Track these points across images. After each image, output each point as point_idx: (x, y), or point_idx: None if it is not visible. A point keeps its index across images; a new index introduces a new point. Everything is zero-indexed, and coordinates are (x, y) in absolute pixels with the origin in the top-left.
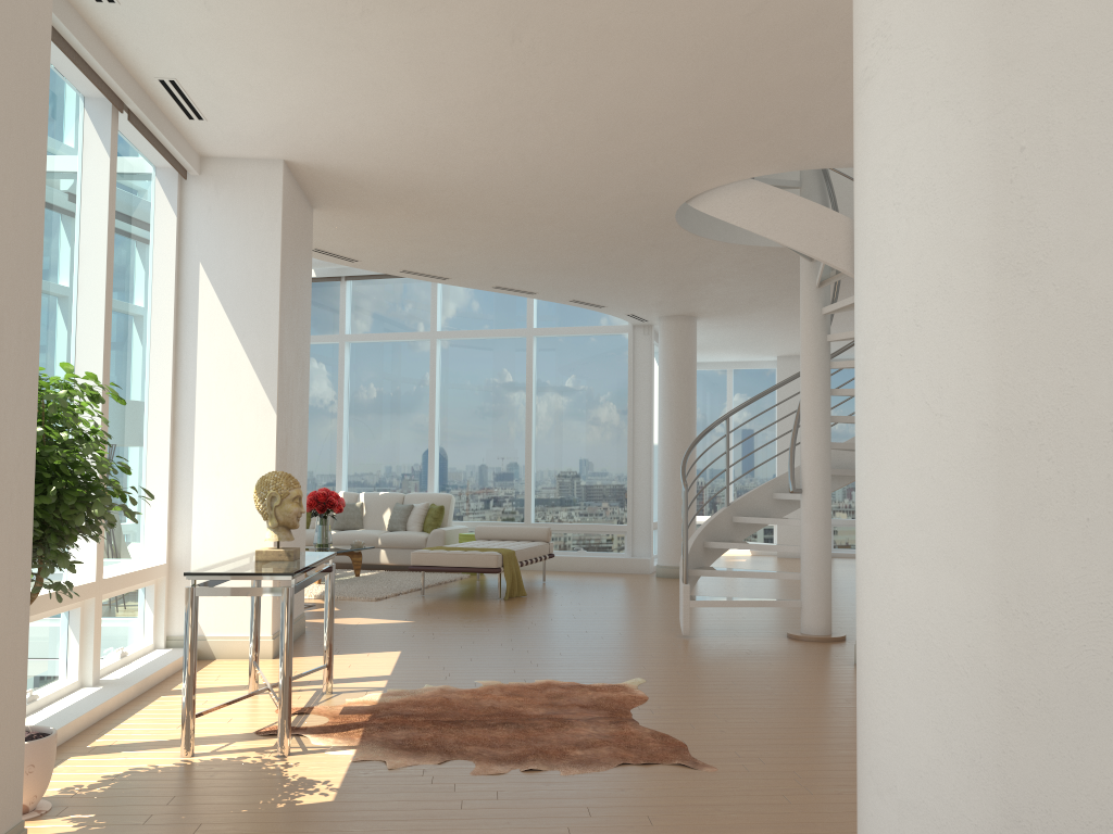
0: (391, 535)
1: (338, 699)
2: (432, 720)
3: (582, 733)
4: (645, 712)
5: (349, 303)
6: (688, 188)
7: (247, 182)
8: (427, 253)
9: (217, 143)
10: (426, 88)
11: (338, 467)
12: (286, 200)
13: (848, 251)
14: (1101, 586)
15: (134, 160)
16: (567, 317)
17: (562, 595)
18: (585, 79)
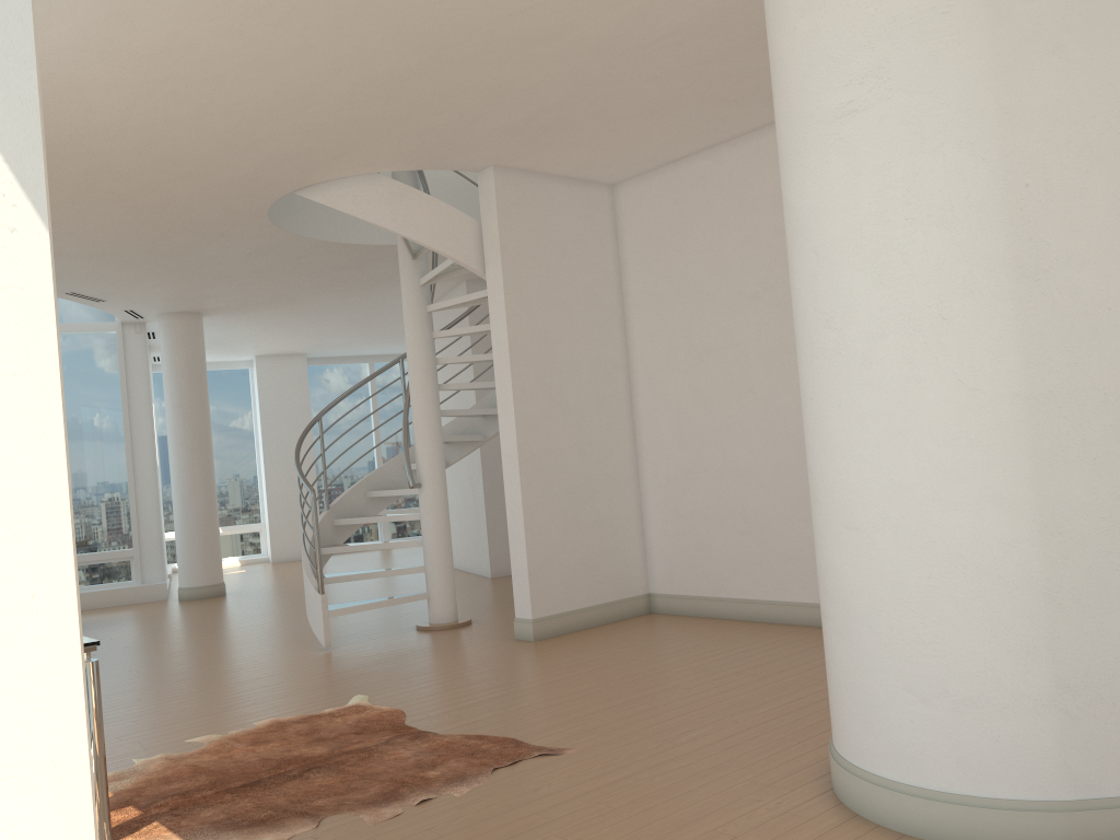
0: None
1: None
2: (224, 790)
3: (405, 756)
4: (424, 722)
5: None
6: (310, 176)
7: None
8: None
9: None
10: (99, 25)
11: None
12: None
13: (478, 251)
14: (1107, 505)
15: None
16: None
17: (109, 637)
18: (299, 49)
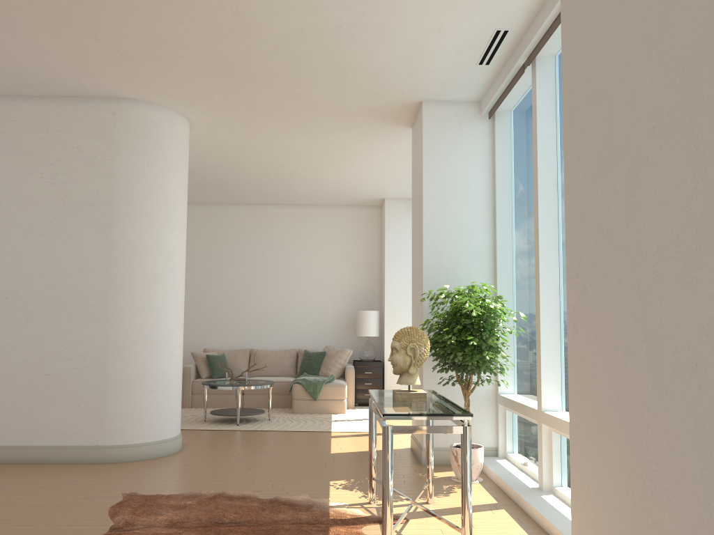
0: None
1: None
2: (278, 524)
3: (171, 514)
4: None
5: None
6: None
7: None
8: None
9: None
10: None
11: None
12: None
13: None
14: None
15: None
16: None
17: None
18: None
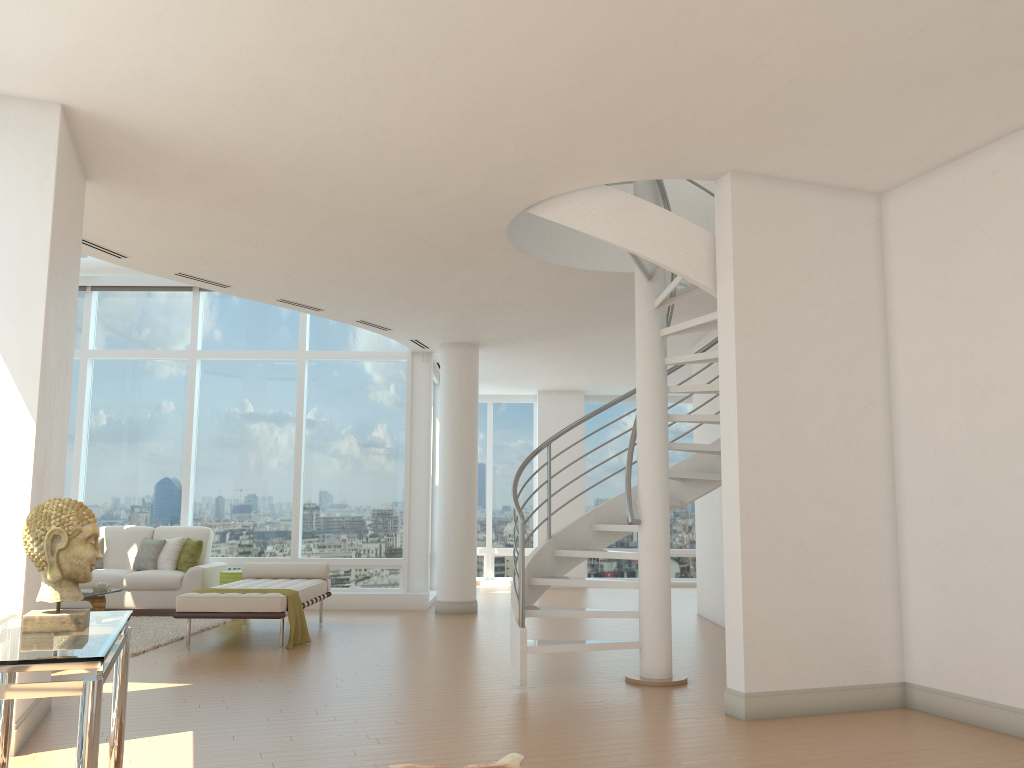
0: (140, 575)
1: None
2: None
3: None
4: None
5: (94, 316)
6: (536, 191)
7: (8, 126)
8: (214, 252)
9: None
10: (281, 13)
11: (73, 498)
12: (61, 155)
13: (709, 266)
14: None
15: None
16: (342, 341)
17: (350, 640)
18: (483, 26)
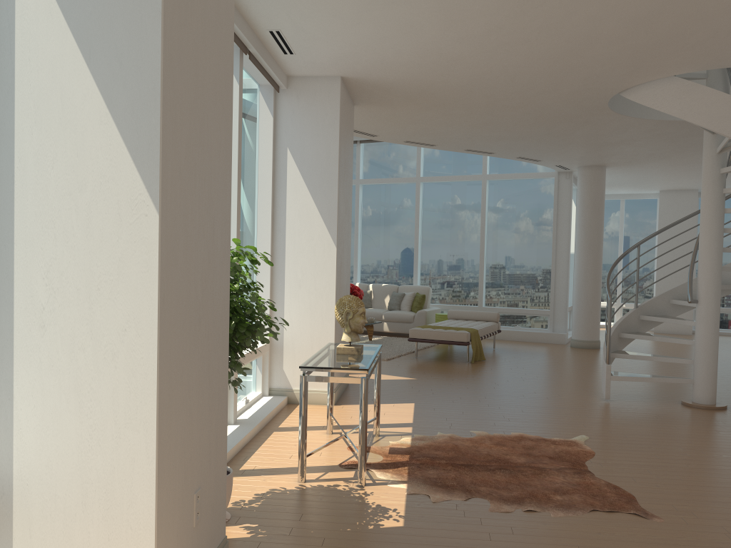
0: (391, 313)
1: (384, 441)
2: (451, 463)
3: (556, 481)
4: (596, 465)
5: (362, 158)
6: (623, 84)
7: (317, 93)
8: (424, 130)
9: (299, 68)
10: (447, 27)
11: (355, 266)
12: (341, 103)
13: None
14: None
15: (248, 82)
16: (511, 166)
17: (509, 360)
18: (564, 15)
